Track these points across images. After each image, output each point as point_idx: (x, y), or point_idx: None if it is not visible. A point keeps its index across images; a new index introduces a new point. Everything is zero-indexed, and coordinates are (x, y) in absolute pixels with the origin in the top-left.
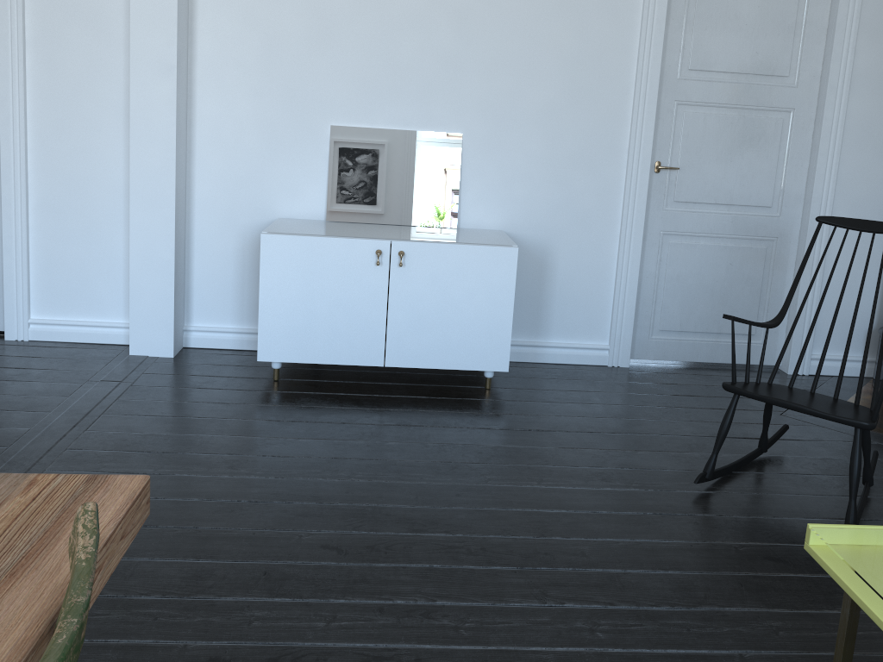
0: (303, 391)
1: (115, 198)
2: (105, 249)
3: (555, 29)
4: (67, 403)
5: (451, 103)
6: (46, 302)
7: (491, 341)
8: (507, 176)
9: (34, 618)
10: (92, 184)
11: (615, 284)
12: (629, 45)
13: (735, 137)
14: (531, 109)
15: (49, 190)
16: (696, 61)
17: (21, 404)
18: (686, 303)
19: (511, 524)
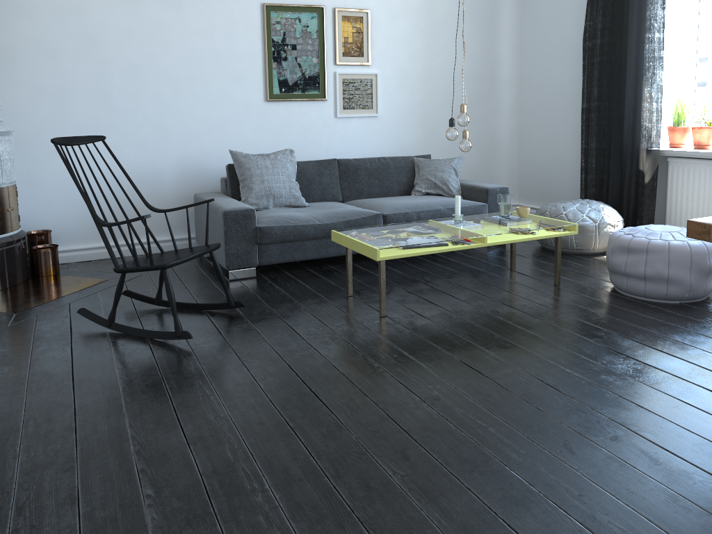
0: None
1: None
2: None
3: None
4: None
5: None
6: None
7: None
8: None
9: None
10: None
11: None
12: None
13: None
14: None
15: None
16: None
17: None
18: None
19: (294, 395)
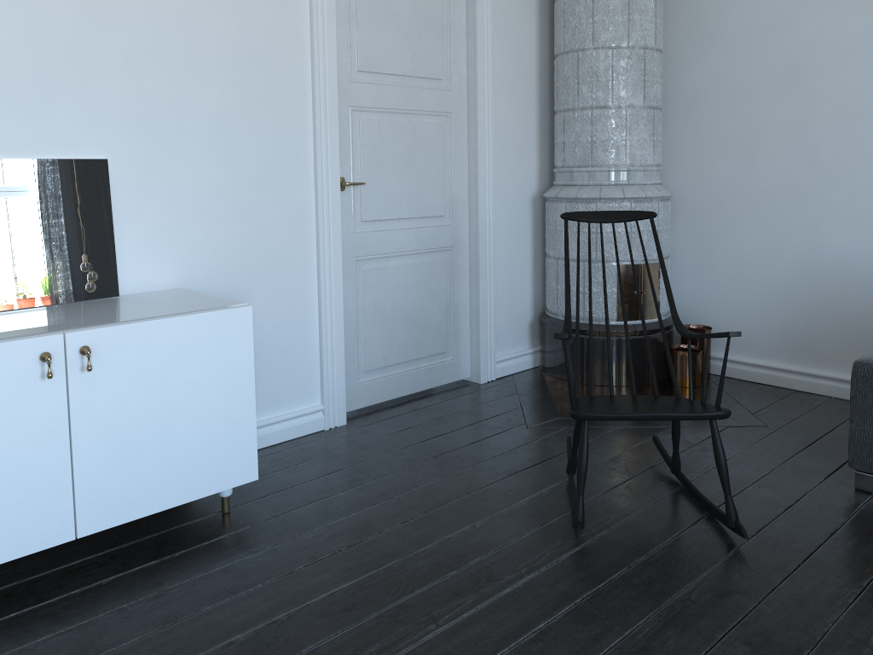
0: None
1: None
2: None
3: (215, 15)
4: None
5: (85, 116)
6: None
7: (233, 445)
8: (177, 213)
9: None
10: None
11: (320, 330)
12: (301, 40)
13: (407, 145)
14: (198, 120)
15: None
16: (364, 62)
17: None
18: (386, 334)
19: None
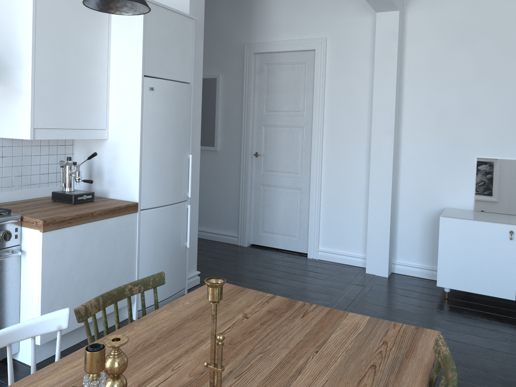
0: (463, 307)
1: (360, 193)
2: (354, 218)
3: None
4: (343, 293)
5: None
6: (326, 241)
7: None
8: None
9: (423, 373)
10: (349, 186)
11: None
12: None
13: None
14: None
15: (330, 188)
16: None
17: (322, 290)
18: None
19: None
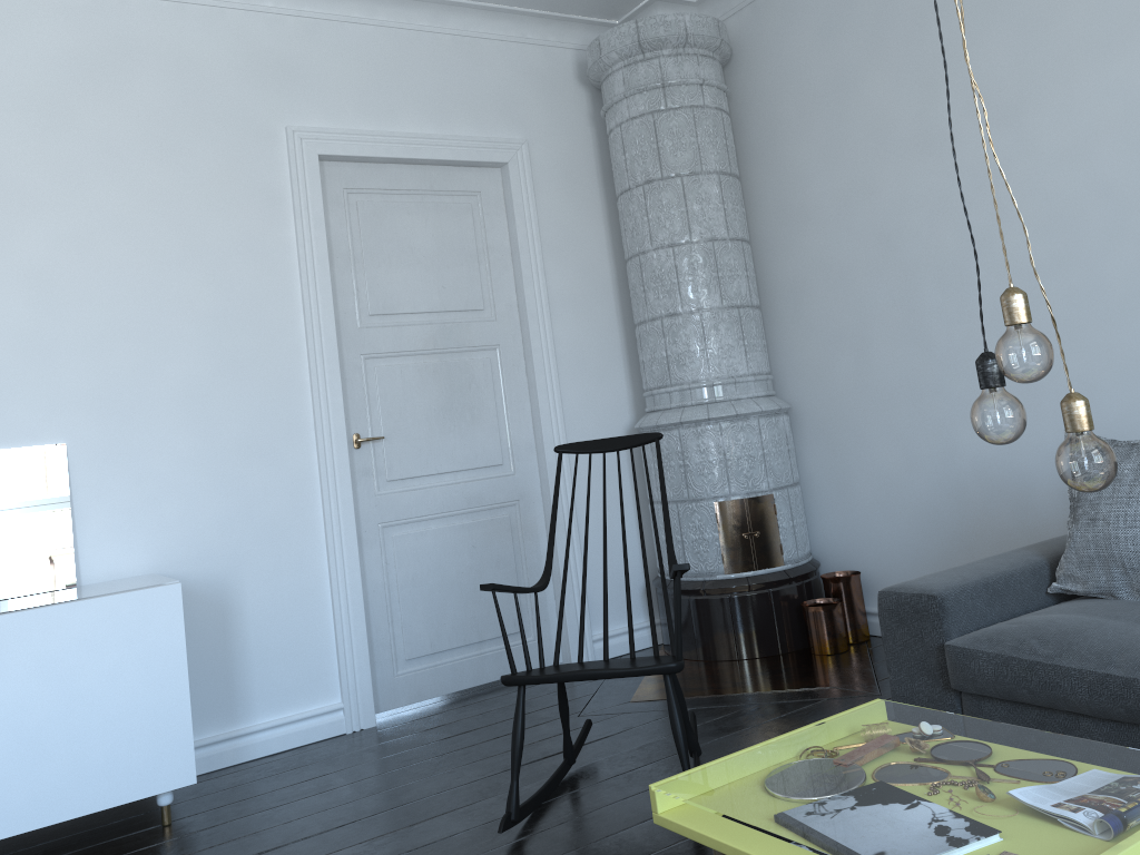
0: None
1: None
2: None
3: (186, 283)
4: None
5: (41, 402)
6: None
7: (162, 741)
8: (148, 491)
9: None
10: None
11: (333, 611)
12: (290, 292)
13: (442, 388)
14: (169, 391)
15: None
16: (376, 304)
17: None
18: (432, 613)
19: None
